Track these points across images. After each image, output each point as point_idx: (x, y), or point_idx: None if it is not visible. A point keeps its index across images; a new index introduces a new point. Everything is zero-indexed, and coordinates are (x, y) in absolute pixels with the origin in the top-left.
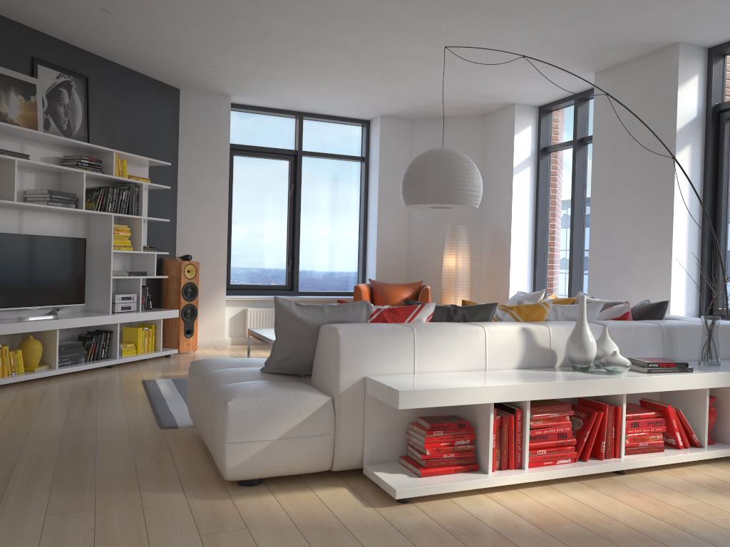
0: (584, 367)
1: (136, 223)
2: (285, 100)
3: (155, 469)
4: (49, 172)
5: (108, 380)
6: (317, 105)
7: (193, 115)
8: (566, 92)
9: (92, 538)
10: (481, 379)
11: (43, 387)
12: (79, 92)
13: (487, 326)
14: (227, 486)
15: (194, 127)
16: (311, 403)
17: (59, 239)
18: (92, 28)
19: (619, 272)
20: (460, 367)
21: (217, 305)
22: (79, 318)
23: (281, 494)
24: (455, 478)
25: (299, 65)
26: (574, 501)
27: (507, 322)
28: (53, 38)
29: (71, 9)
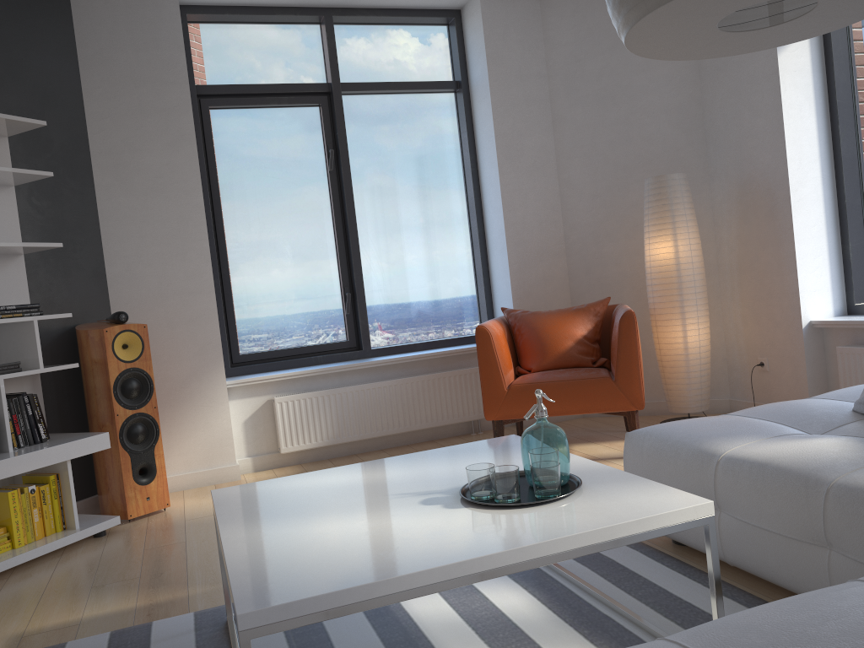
0: None
1: None
2: None
3: None
4: None
5: None
6: None
7: (104, 28)
8: None
9: None
10: None
11: None
12: None
13: None
14: None
15: (109, 52)
16: None
17: None
18: None
19: None
20: None
21: (210, 401)
22: None
23: None
24: None
25: None
26: None
27: None
28: None
29: None
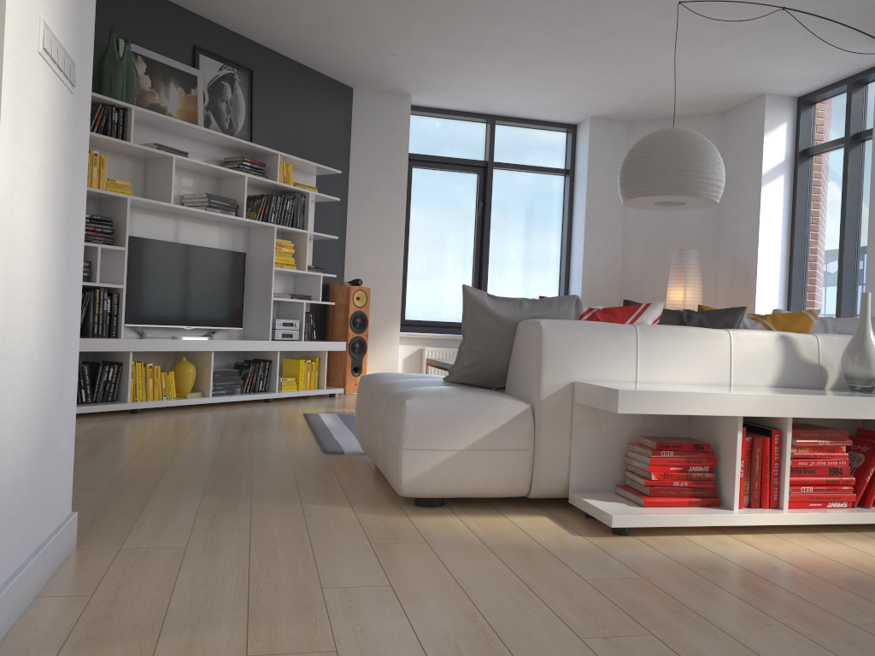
0: (866, 387)
1: (301, 239)
2: (475, 98)
3: (318, 486)
4: (208, 175)
5: (266, 412)
6: (513, 105)
7: (367, 117)
8: (836, 75)
9: (247, 536)
10: (725, 389)
11: (195, 414)
12: (242, 87)
13: (732, 330)
14: (401, 506)
15: (368, 132)
16: (505, 410)
17: (217, 252)
18: (259, 9)
19: None
20: (697, 379)
21: (389, 341)
22: (236, 341)
23: (467, 517)
24: (689, 511)
25: (493, 49)
26: (854, 550)
27: (760, 330)
28: (216, 25)
29: None
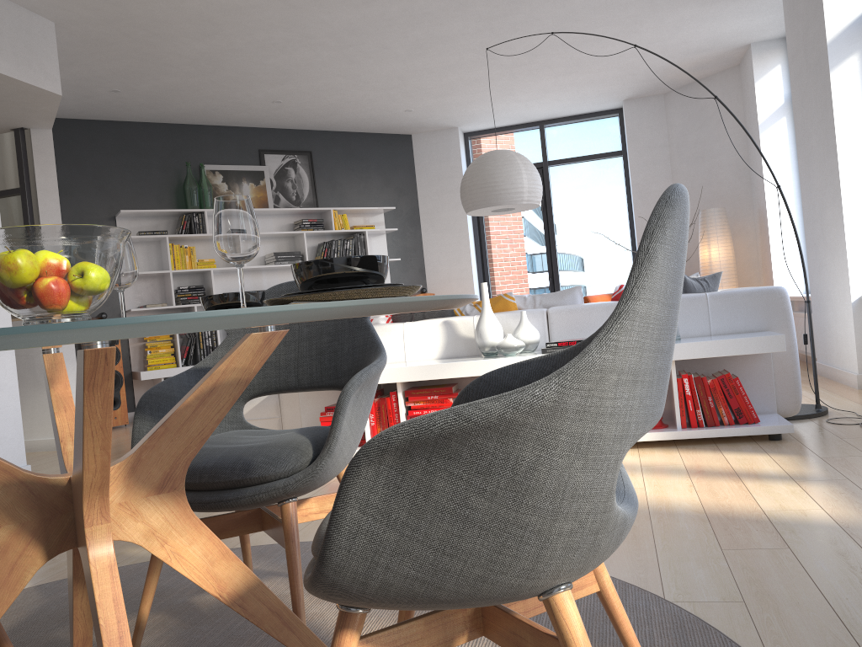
0: (486, 353)
1: None
2: (507, 116)
3: None
4: (284, 237)
5: None
6: (545, 111)
7: (426, 155)
8: None
9: None
10: None
11: None
12: (304, 166)
13: (409, 322)
14: None
15: (428, 166)
16: None
17: None
18: (287, 114)
19: (819, 238)
20: None
21: None
22: None
23: None
24: None
25: (466, 88)
26: None
27: (447, 317)
28: (275, 129)
29: (258, 108)
